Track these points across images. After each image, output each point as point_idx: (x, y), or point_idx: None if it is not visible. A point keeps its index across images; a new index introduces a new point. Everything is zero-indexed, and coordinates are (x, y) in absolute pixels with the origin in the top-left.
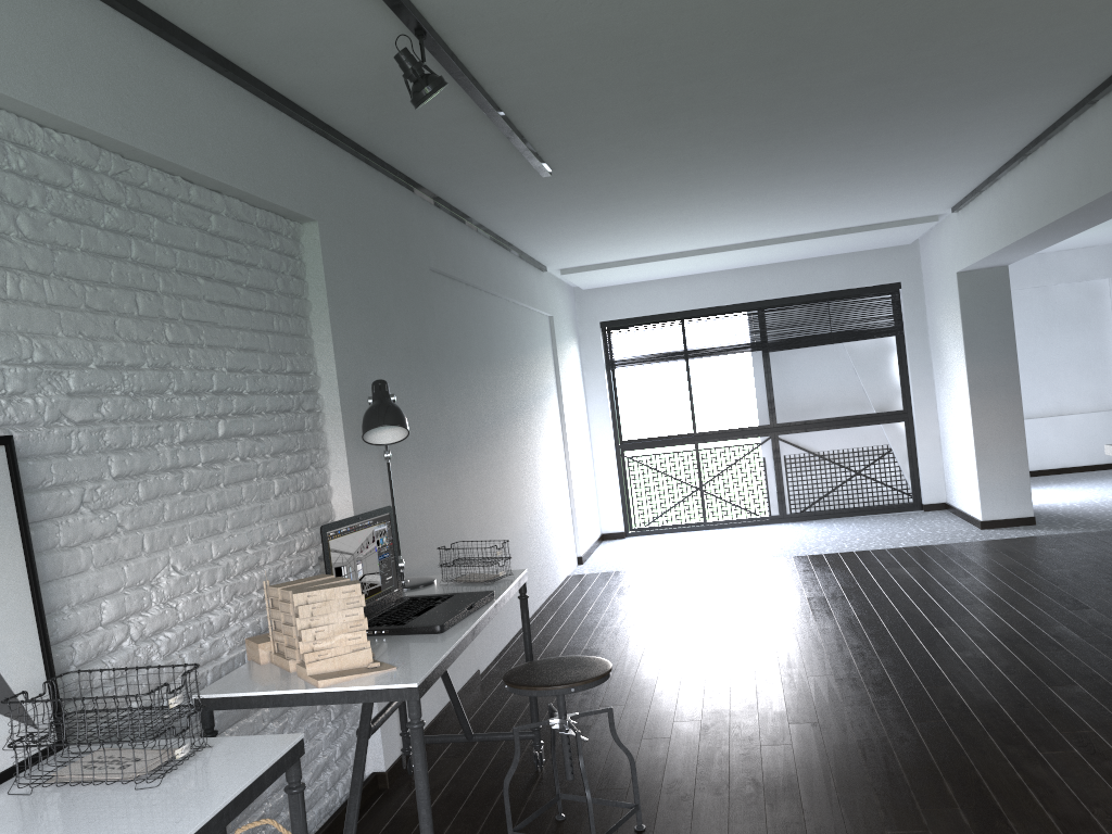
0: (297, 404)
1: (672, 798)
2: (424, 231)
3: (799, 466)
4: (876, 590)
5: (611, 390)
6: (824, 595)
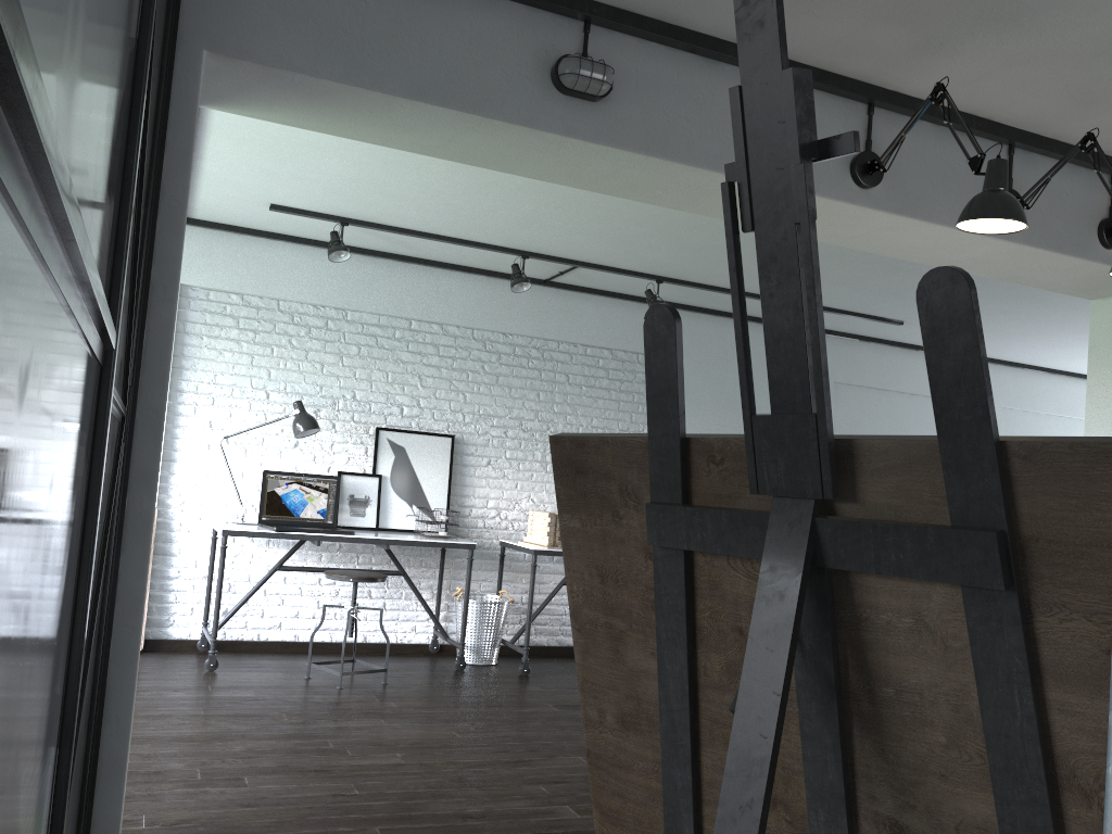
0: None
1: None
2: (832, 359)
3: None
4: None
5: None
6: None
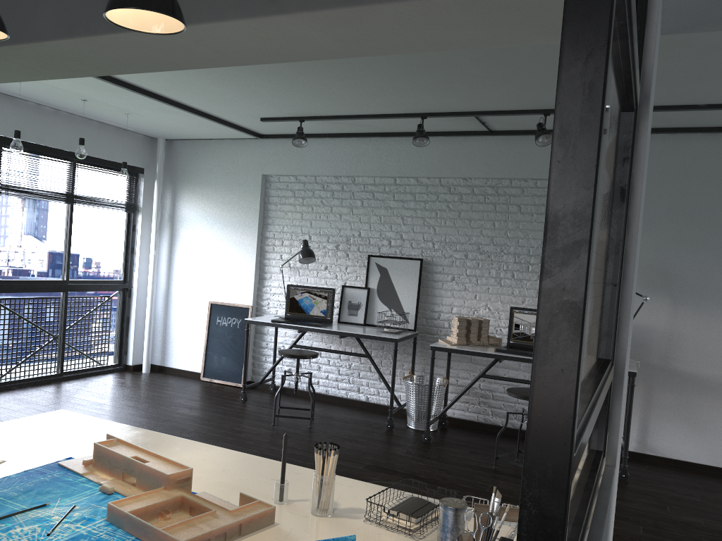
0: None
1: None
2: None
3: None
4: None
5: None
6: None
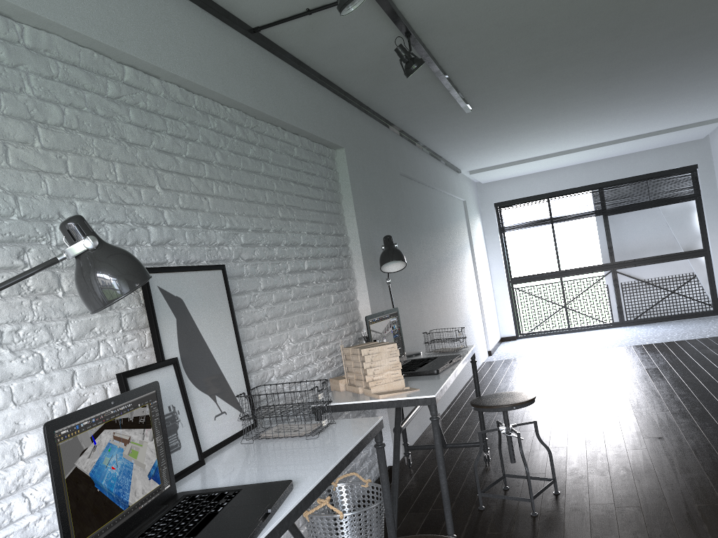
0: (339, 252)
1: (574, 478)
2: (395, 151)
3: (632, 289)
4: (693, 363)
5: (503, 246)
6: (657, 367)
